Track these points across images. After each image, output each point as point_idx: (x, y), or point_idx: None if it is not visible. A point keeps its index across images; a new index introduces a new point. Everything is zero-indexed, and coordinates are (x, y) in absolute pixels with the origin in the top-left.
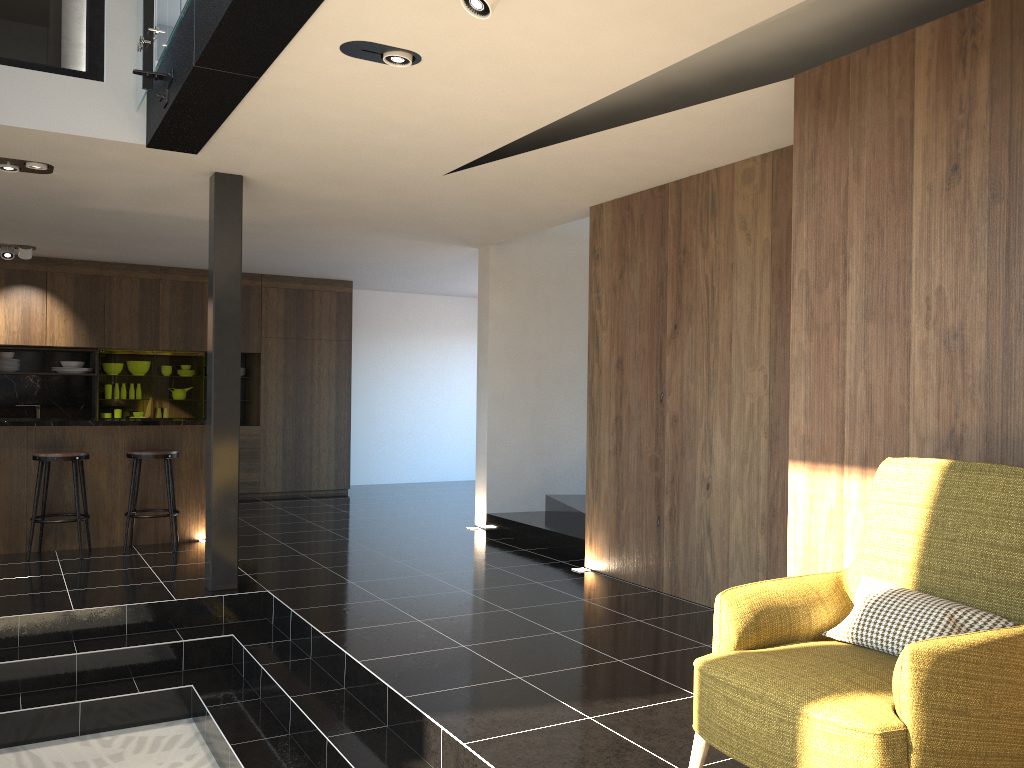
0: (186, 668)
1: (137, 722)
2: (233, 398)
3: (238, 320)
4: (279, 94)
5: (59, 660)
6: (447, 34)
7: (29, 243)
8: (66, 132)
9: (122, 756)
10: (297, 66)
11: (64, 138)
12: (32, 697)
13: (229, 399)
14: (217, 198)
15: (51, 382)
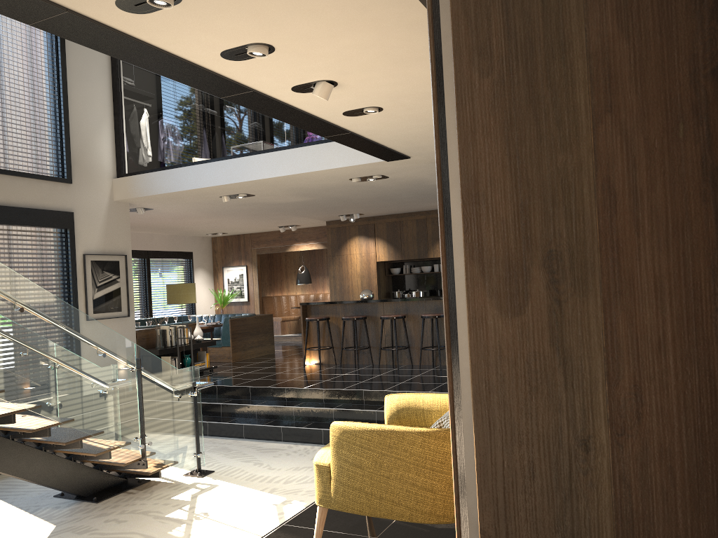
0: None
1: None
2: None
3: None
4: (374, 133)
5: (369, 412)
6: (361, 98)
7: None
8: (355, 164)
9: None
10: (352, 125)
11: (359, 166)
12: None
13: None
14: None
15: None
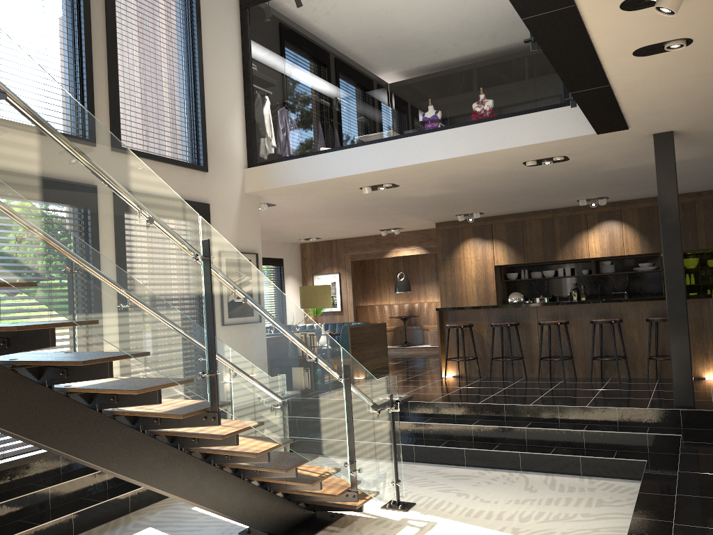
0: (650, 451)
1: (613, 476)
2: (679, 278)
3: (678, 226)
4: (633, 87)
5: (574, 432)
6: (687, 22)
7: (601, 195)
8: (553, 139)
9: (594, 489)
10: (623, 72)
11: (555, 142)
12: (559, 449)
13: (676, 279)
14: (655, 150)
15: (634, 277)
